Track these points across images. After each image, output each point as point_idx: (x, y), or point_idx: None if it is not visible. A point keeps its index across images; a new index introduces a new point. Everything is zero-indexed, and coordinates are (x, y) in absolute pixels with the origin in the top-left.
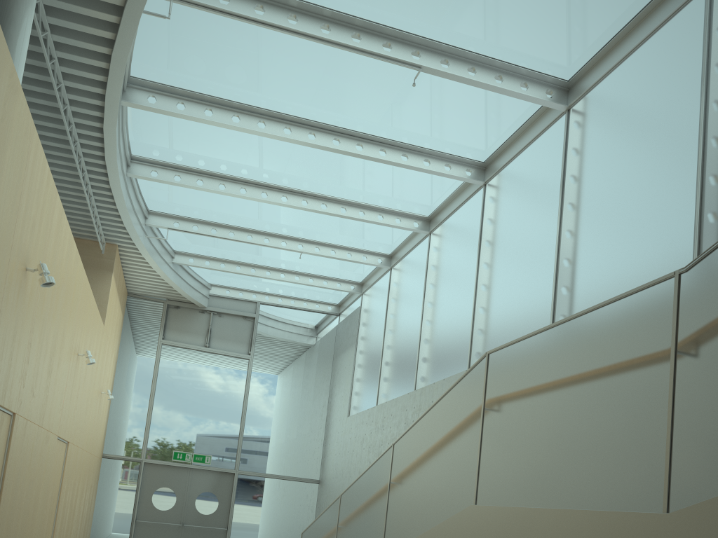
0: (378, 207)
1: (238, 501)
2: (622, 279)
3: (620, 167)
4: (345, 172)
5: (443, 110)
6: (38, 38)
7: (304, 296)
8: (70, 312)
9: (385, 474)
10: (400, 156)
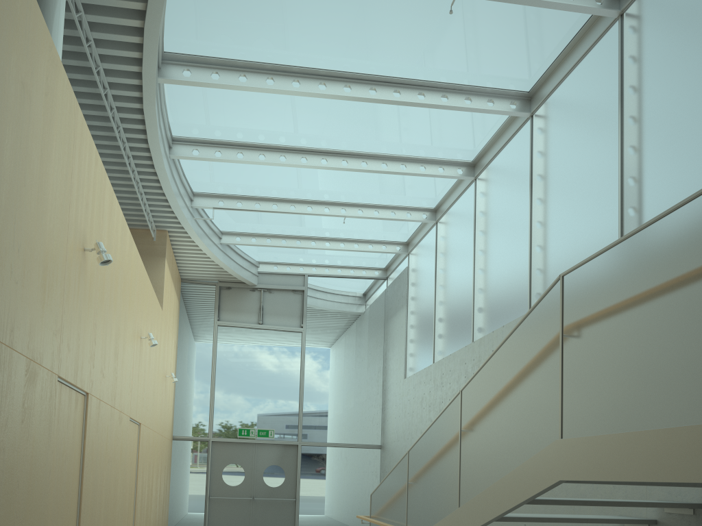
0: (420, 157)
1: (304, 471)
2: (701, 186)
3: (688, 63)
4: (383, 124)
5: (482, 38)
6: (73, 21)
7: (350, 264)
8: (129, 295)
9: (454, 423)
10: (439, 97)
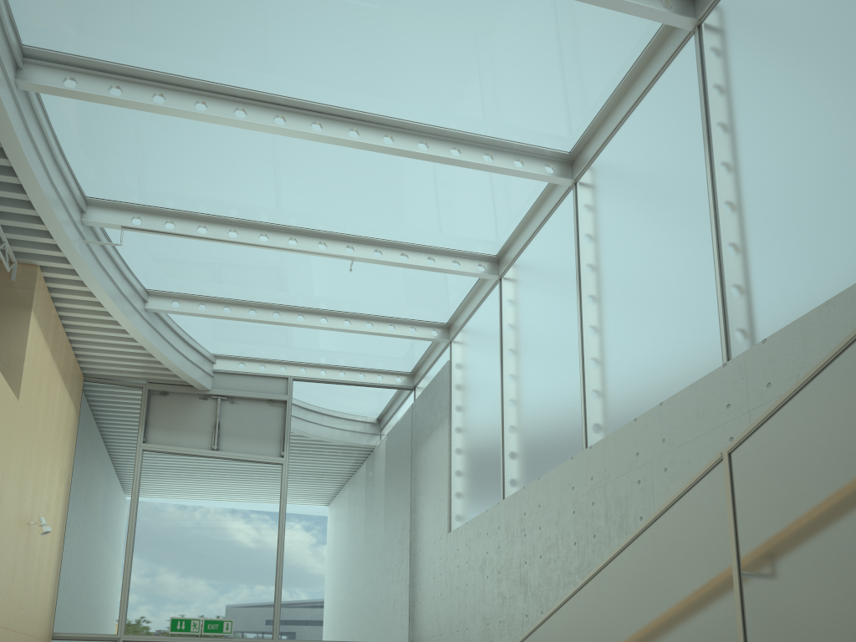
0: (484, 137)
1: None
2: None
3: None
4: (426, 47)
5: None
6: None
7: (359, 363)
8: None
9: (703, 555)
10: None
